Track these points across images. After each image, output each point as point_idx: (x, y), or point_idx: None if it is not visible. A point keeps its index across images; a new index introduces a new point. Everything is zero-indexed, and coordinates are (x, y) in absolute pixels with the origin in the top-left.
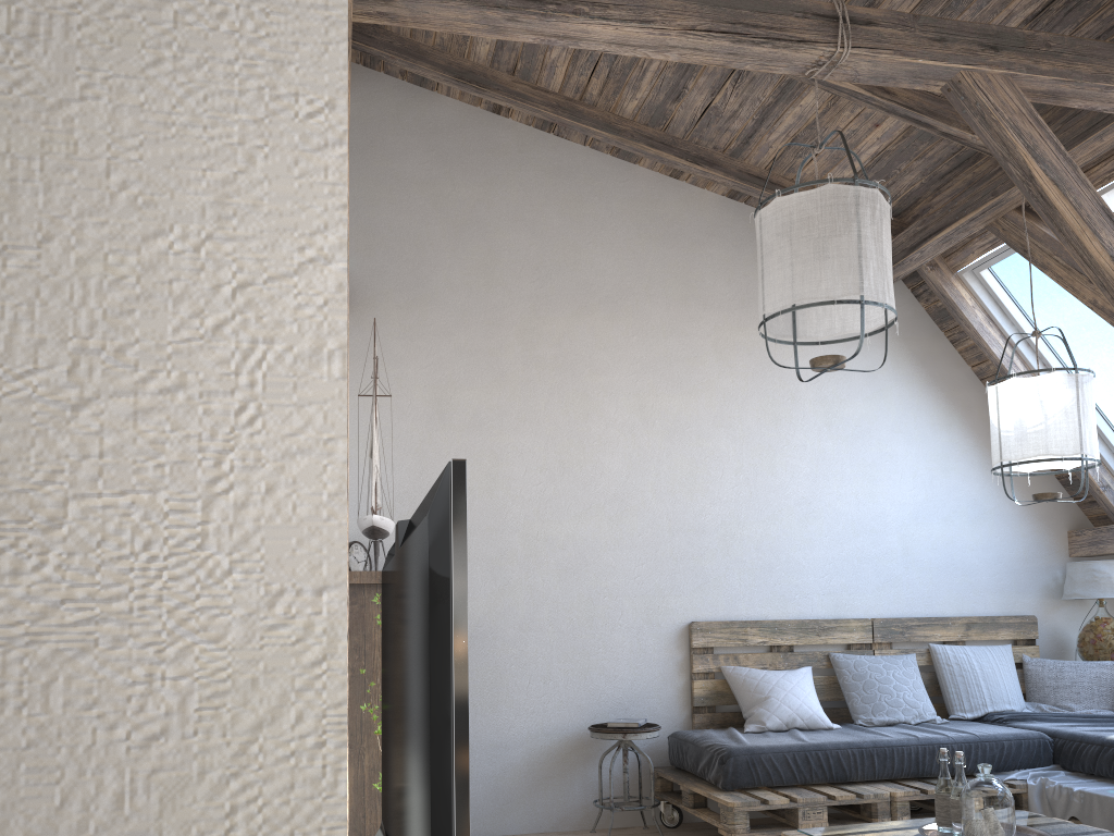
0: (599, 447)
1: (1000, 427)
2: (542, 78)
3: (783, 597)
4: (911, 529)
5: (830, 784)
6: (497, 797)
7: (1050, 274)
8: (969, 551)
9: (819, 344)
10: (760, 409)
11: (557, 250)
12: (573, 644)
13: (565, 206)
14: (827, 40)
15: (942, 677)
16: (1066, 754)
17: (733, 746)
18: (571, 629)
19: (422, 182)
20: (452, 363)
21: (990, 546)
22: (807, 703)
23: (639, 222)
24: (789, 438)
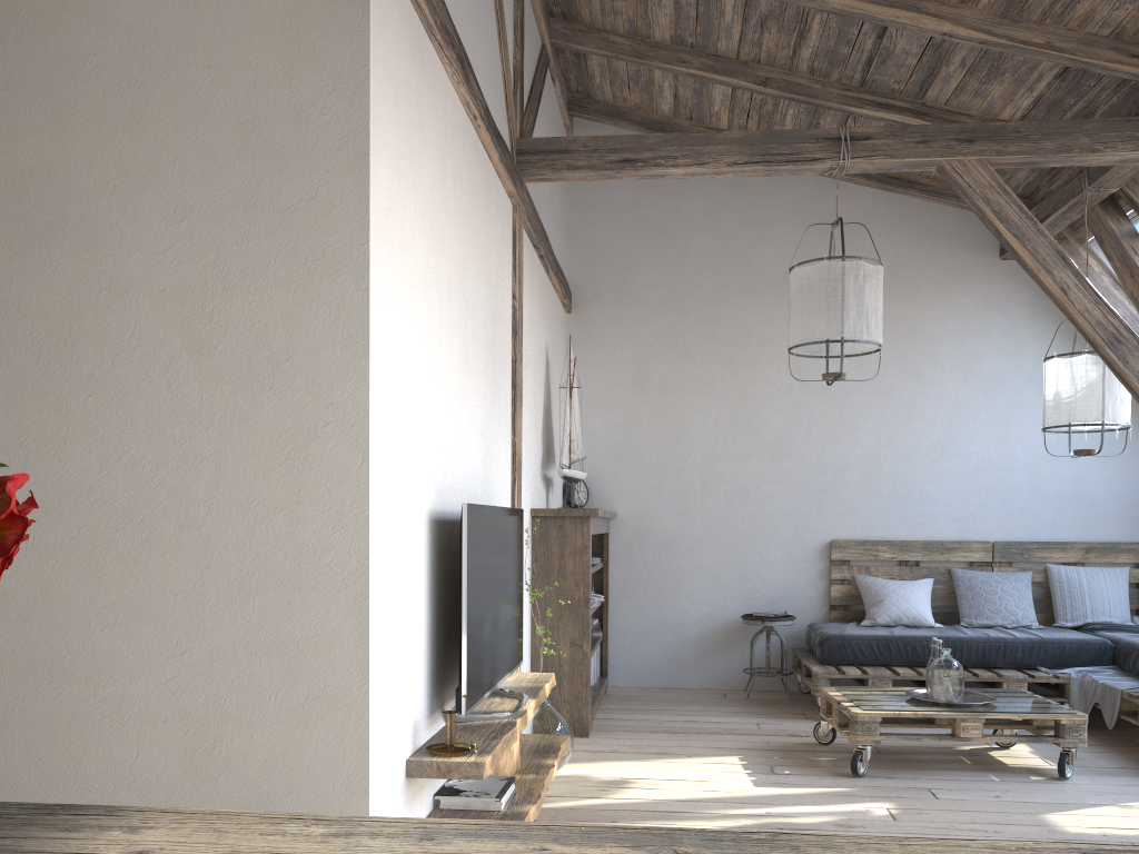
0: (762, 404)
1: (1044, 397)
2: (712, 122)
3: (914, 522)
4: (1039, 466)
5: (911, 666)
6: (676, 661)
7: (1112, 265)
8: (1097, 485)
9: (844, 357)
10: (903, 368)
11: (733, 249)
12: (736, 554)
13: (740, 212)
14: (833, 156)
15: (1053, 592)
16: (1120, 657)
17: (832, 633)
18: (735, 543)
19: (629, 205)
20: (649, 343)
21: (1119, 481)
22: (914, 606)
23: (802, 218)
24: (927, 391)
